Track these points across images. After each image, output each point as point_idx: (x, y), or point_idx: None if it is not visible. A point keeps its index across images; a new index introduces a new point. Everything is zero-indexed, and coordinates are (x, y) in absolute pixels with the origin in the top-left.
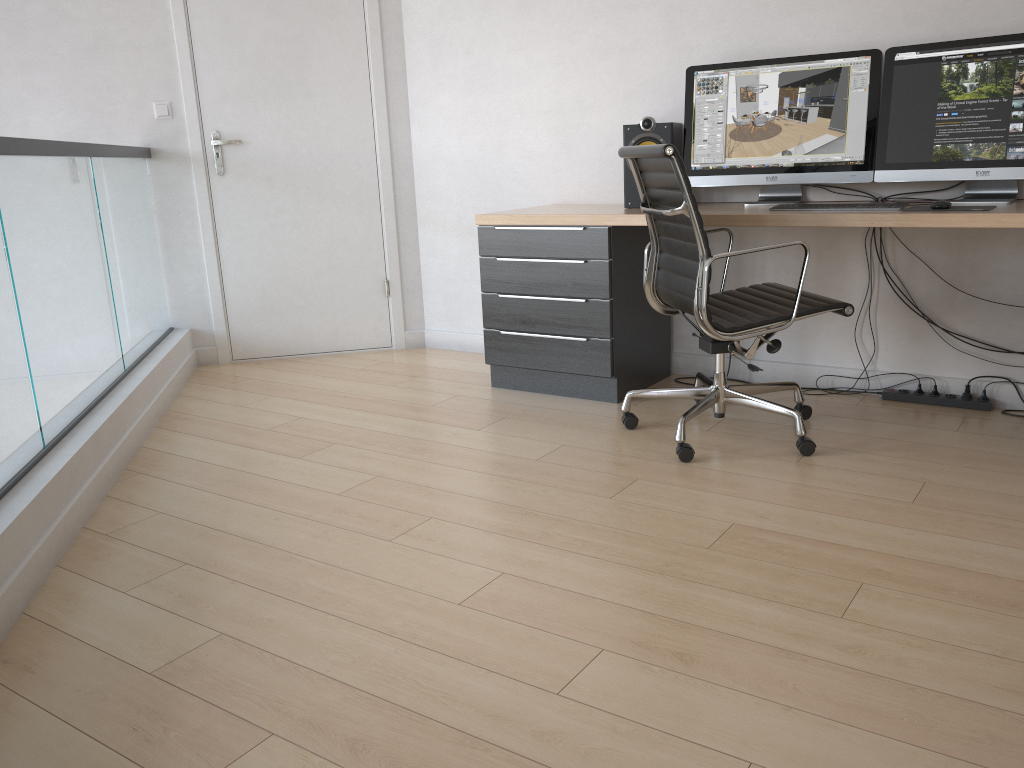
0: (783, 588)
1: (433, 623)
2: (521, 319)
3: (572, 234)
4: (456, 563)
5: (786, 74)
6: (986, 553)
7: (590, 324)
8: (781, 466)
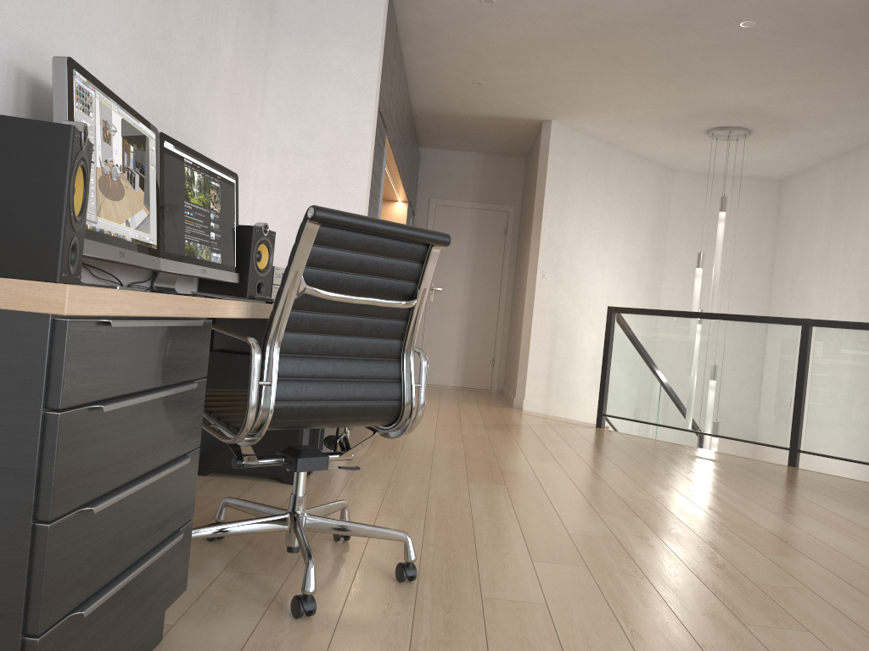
0: (606, 548)
1: (843, 634)
2: (109, 553)
3: (185, 334)
4: (770, 646)
5: (124, 122)
6: (487, 511)
7: (181, 503)
8: (383, 548)
